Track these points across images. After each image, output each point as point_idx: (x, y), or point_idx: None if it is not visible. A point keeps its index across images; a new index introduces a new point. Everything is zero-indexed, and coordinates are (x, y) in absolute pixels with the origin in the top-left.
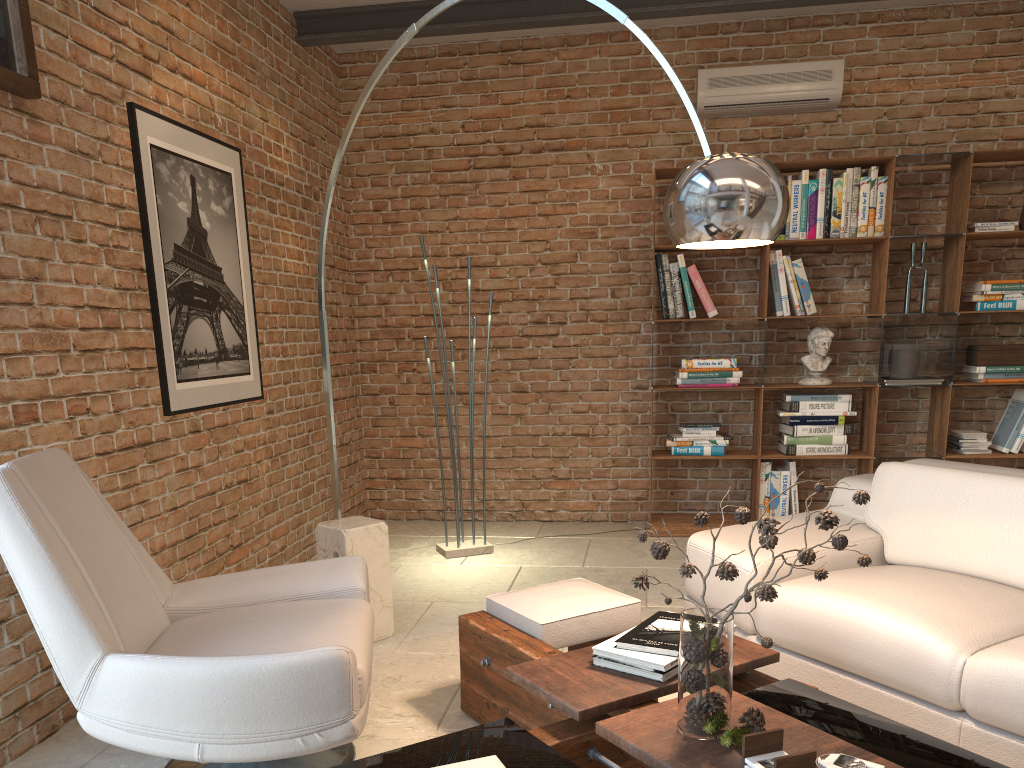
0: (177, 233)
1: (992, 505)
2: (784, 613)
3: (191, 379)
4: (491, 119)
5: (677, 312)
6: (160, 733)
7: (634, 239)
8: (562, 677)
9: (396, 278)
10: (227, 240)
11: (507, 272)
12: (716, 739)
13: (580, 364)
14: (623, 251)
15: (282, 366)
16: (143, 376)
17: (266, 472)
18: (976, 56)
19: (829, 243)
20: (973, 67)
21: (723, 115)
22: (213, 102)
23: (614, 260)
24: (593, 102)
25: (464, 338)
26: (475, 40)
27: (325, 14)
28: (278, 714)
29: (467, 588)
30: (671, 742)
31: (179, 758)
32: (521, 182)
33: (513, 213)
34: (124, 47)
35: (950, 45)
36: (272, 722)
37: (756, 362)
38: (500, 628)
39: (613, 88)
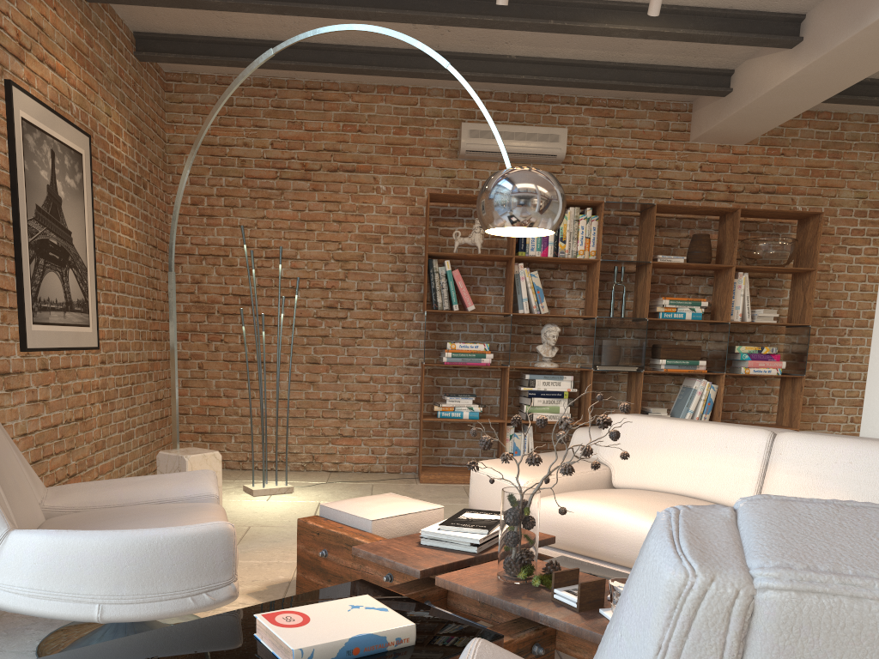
0: (39, 196)
1: (687, 442)
2: (549, 517)
3: (44, 323)
4: (296, 141)
5: (444, 305)
6: (62, 596)
7: (409, 247)
8: (399, 551)
9: (209, 262)
10: (77, 209)
11: (305, 264)
12: (527, 583)
13: (364, 343)
14: (401, 255)
15: (114, 324)
16: (5, 314)
17: (98, 414)
18: (656, 138)
19: (557, 261)
20: (654, 145)
21: (479, 159)
22: (70, 92)
23: (393, 262)
24: (379, 137)
25: (267, 316)
26: (284, 77)
27: (162, 37)
28: (173, 577)
29: (277, 517)
30: (495, 585)
31: (79, 618)
32: (319, 193)
33: (312, 217)
34: (5, 33)
35: (639, 128)
36: (167, 584)
37: (502, 348)
38: (335, 526)
39: (395, 128)
